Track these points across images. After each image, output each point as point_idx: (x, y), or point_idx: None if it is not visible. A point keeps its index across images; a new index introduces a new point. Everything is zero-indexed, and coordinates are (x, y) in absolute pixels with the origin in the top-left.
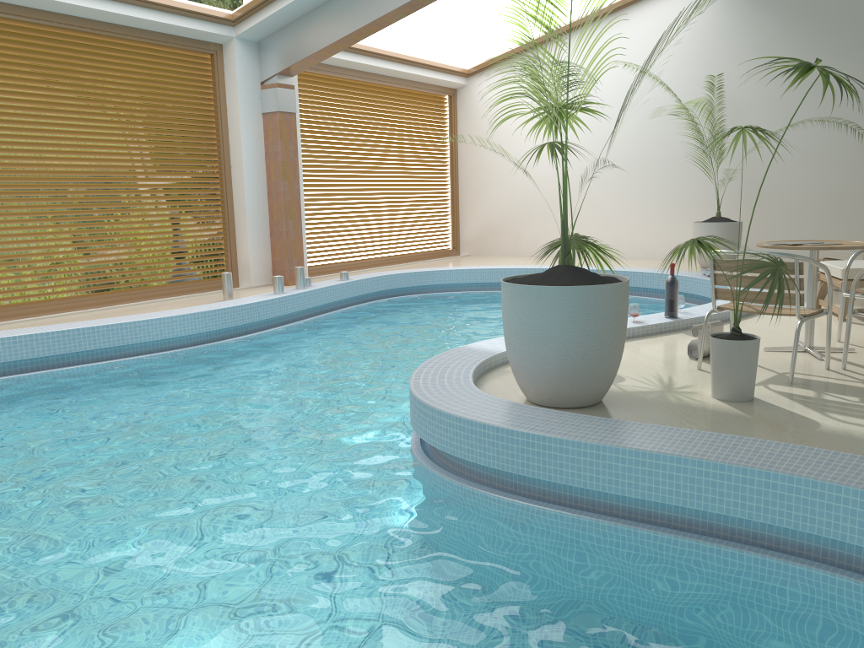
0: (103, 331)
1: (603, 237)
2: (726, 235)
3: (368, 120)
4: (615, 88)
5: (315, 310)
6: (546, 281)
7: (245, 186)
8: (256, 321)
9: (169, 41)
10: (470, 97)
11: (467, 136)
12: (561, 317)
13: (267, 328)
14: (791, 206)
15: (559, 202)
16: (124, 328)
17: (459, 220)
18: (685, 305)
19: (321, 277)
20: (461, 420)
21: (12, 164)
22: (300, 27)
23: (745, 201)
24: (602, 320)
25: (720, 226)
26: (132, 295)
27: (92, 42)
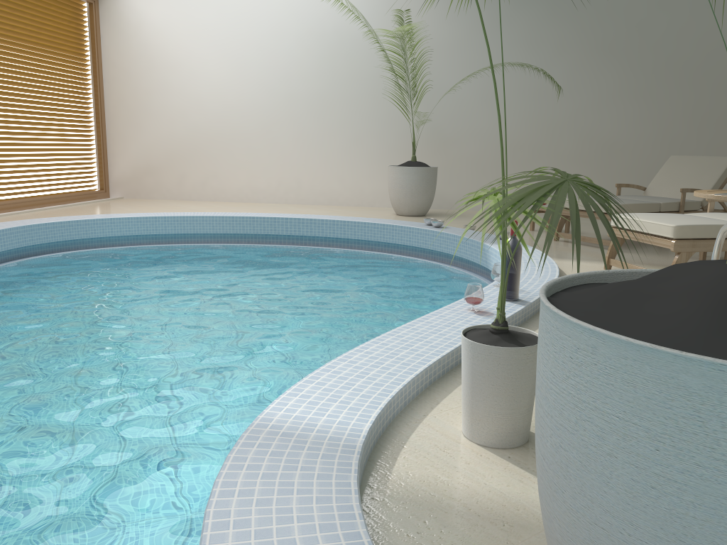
0: None
1: (282, 180)
2: (425, 181)
3: None
4: (293, 14)
5: None
6: None
7: None
8: None
9: None
10: (117, 8)
11: (115, 55)
12: None
13: None
14: (473, 153)
15: None
16: None
17: (107, 156)
18: (412, 260)
19: None
20: None
21: None
22: None
23: (429, 146)
24: None
25: (420, 171)
26: None
27: None
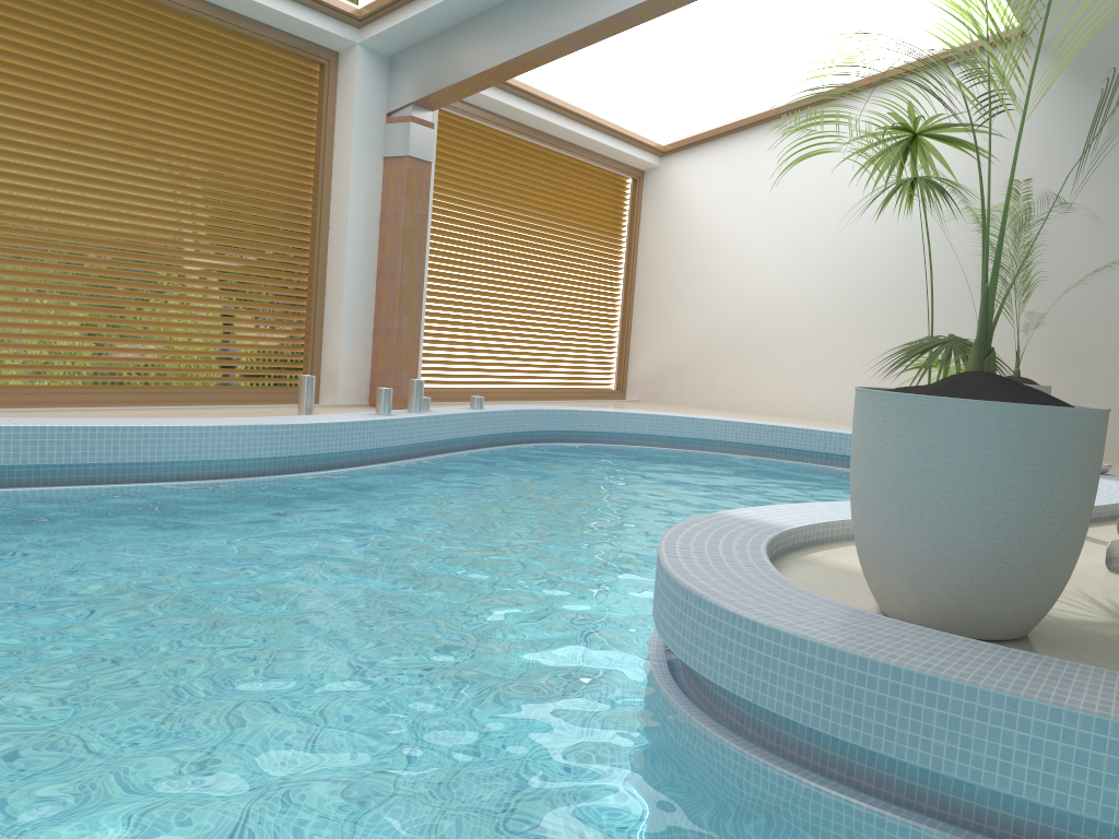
0: (108, 435)
1: (836, 393)
2: None
3: (523, 195)
4: (871, 187)
5: (431, 446)
6: (951, 396)
7: (346, 256)
8: (347, 450)
9: (264, 34)
10: (662, 183)
11: (653, 236)
12: (998, 463)
13: (360, 464)
14: (1117, 373)
15: (985, 255)
16: (143, 435)
17: (629, 351)
18: None
19: (437, 403)
20: (807, 645)
21: (4, 175)
22: (456, 39)
23: (1049, 359)
24: (1071, 476)
25: None
26: (160, 395)
27: (152, 18)
